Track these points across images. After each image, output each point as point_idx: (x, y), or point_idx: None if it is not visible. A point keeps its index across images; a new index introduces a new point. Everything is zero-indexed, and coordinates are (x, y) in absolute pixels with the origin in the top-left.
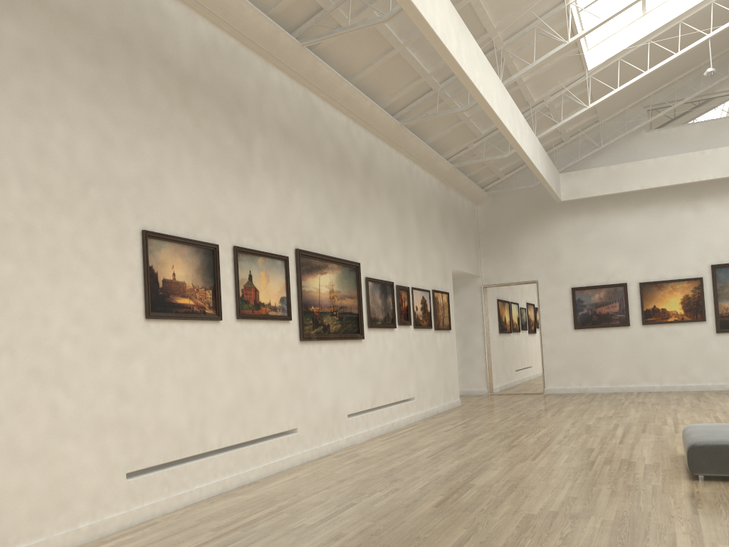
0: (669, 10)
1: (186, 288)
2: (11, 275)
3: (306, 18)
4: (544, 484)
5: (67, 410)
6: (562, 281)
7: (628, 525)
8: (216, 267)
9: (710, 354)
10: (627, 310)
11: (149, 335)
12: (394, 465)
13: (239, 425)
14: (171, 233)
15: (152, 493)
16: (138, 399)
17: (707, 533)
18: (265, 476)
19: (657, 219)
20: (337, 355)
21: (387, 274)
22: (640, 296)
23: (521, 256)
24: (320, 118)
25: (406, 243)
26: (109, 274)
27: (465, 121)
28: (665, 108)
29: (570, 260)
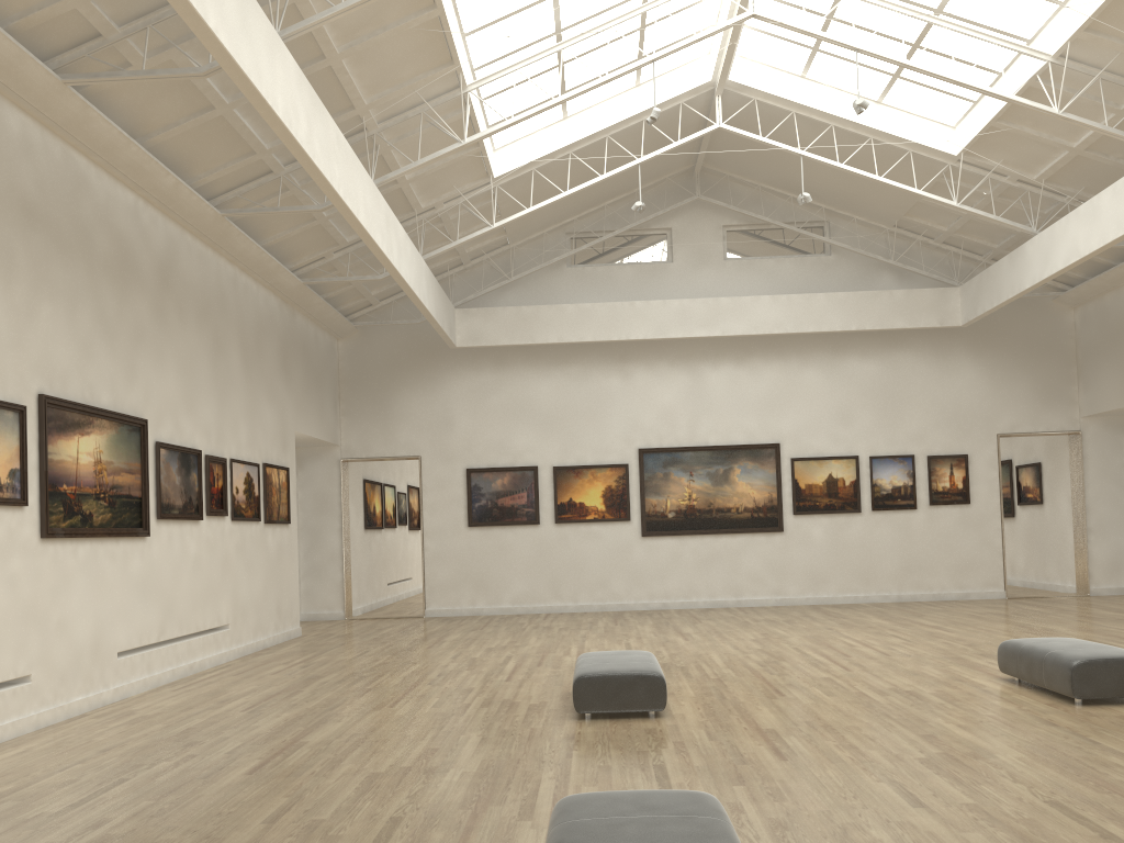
0: (595, 118)
1: None
2: None
3: (73, 44)
4: (401, 736)
5: None
6: (454, 459)
7: (492, 775)
8: None
9: (634, 563)
10: (537, 503)
11: None
12: (191, 724)
13: None
14: None
15: None
16: None
17: (575, 776)
18: None
19: (578, 384)
20: (104, 561)
21: (192, 438)
22: (554, 485)
23: (399, 419)
24: (90, 193)
25: (225, 391)
26: None
27: (321, 221)
28: (592, 239)
29: (466, 430)
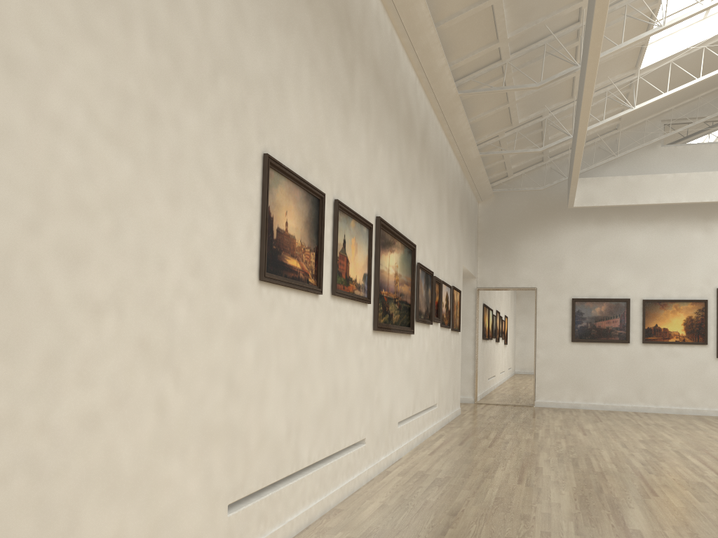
0: None
1: (295, 246)
2: (127, 181)
3: None
4: None
5: (175, 409)
6: (562, 291)
7: None
8: (320, 223)
9: (708, 378)
10: (628, 327)
11: (260, 304)
12: (492, 493)
13: (325, 434)
14: (287, 166)
15: (250, 532)
16: (245, 396)
17: None
18: (341, 500)
19: (666, 236)
20: (395, 351)
21: (429, 262)
22: (642, 313)
23: (521, 260)
24: (399, 67)
25: (441, 230)
26: (229, 208)
27: (511, 105)
28: (682, 124)
29: (573, 269)
